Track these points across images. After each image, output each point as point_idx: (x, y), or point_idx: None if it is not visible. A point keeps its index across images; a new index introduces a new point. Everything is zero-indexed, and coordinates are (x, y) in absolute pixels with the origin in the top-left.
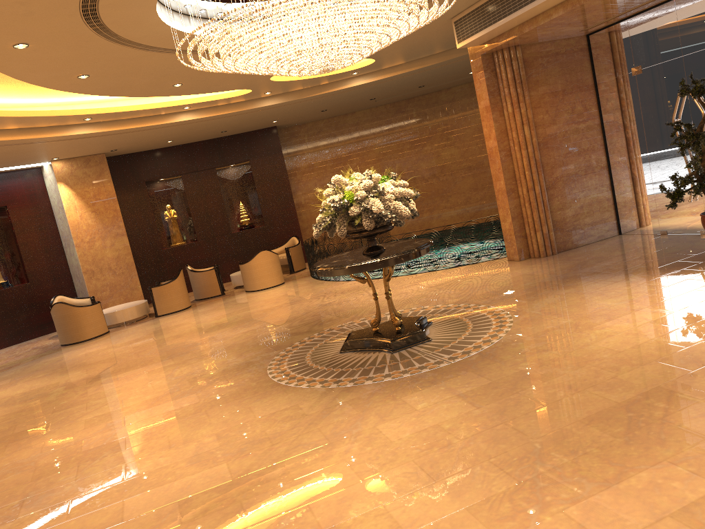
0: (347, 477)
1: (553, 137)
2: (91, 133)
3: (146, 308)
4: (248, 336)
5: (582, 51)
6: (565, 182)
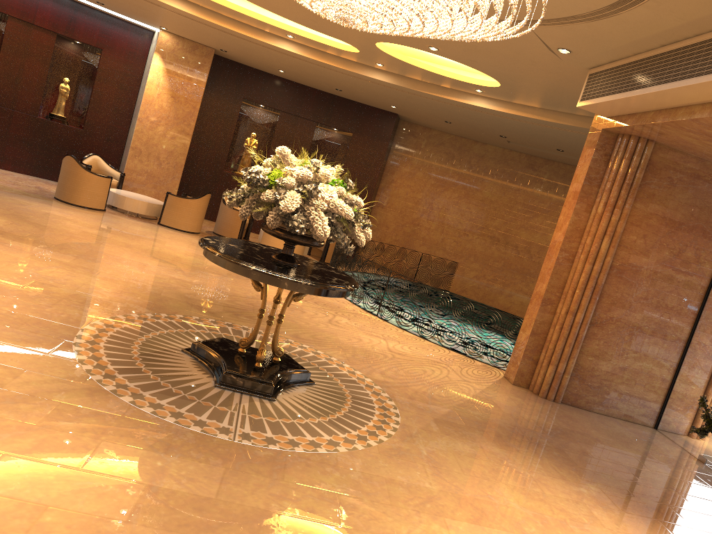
0: None
1: (635, 270)
2: (184, 12)
3: (157, 210)
4: (166, 282)
5: None
6: (619, 329)
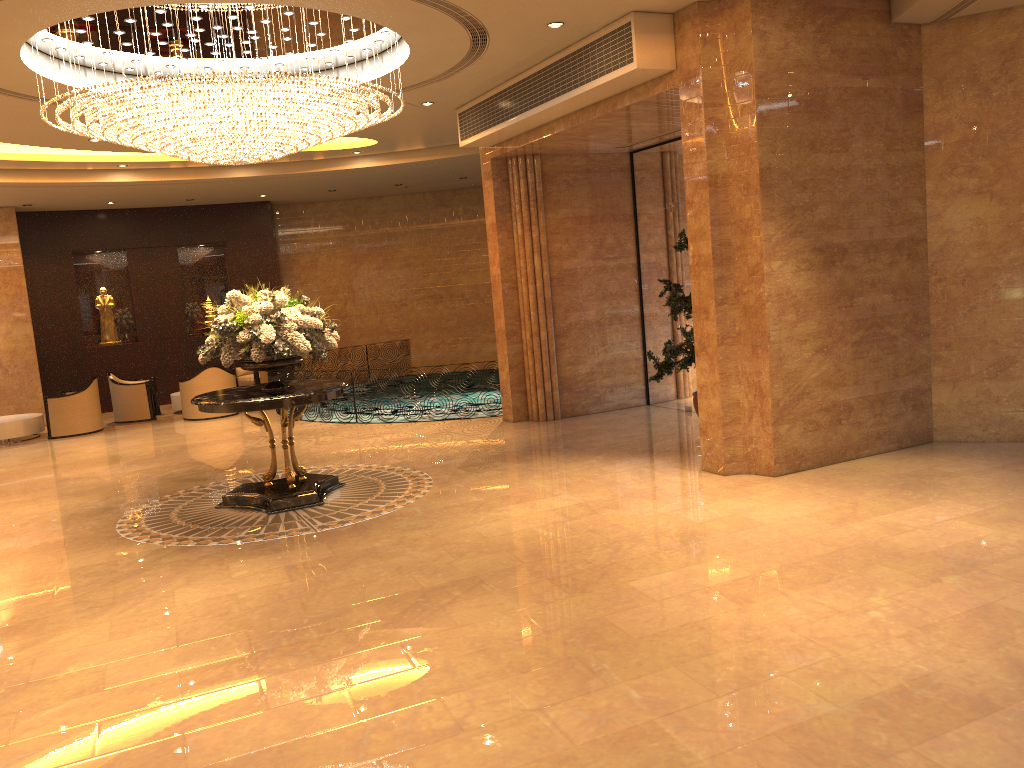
0: (97, 636)
1: (572, 273)
2: None
3: (38, 425)
4: (135, 476)
5: (623, 171)
6: (581, 331)
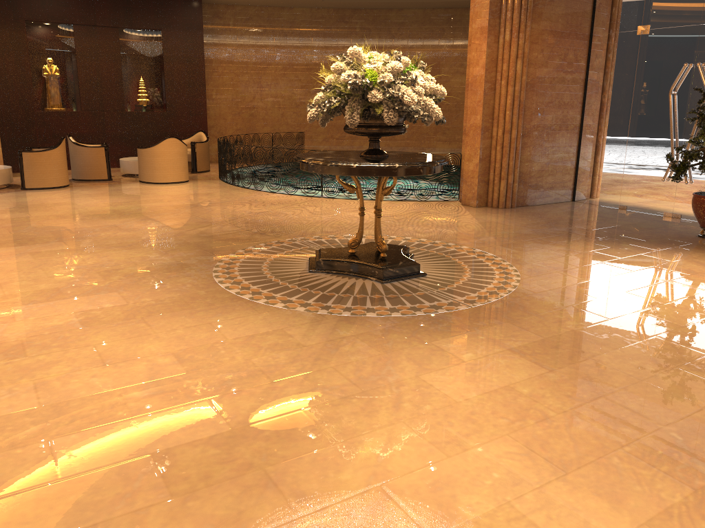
0: (421, 449)
1: (541, 81)
2: None
3: (9, 176)
4: (166, 232)
5: None
6: (540, 133)
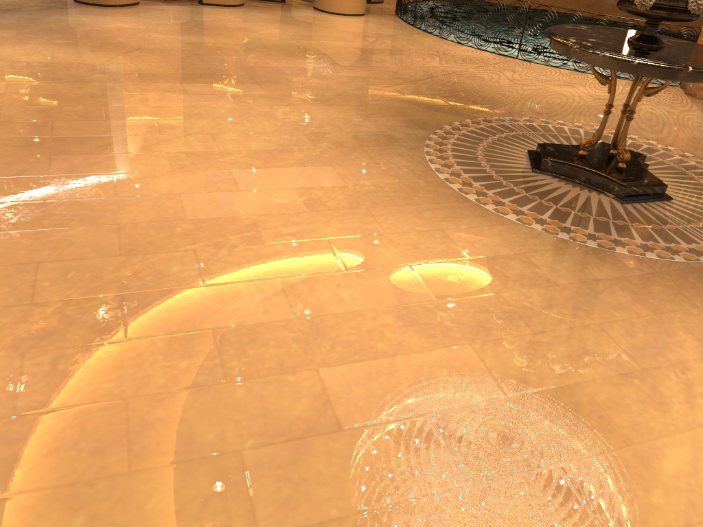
0: None
1: None
2: None
3: None
4: (360, 86)
5: None
6: None
